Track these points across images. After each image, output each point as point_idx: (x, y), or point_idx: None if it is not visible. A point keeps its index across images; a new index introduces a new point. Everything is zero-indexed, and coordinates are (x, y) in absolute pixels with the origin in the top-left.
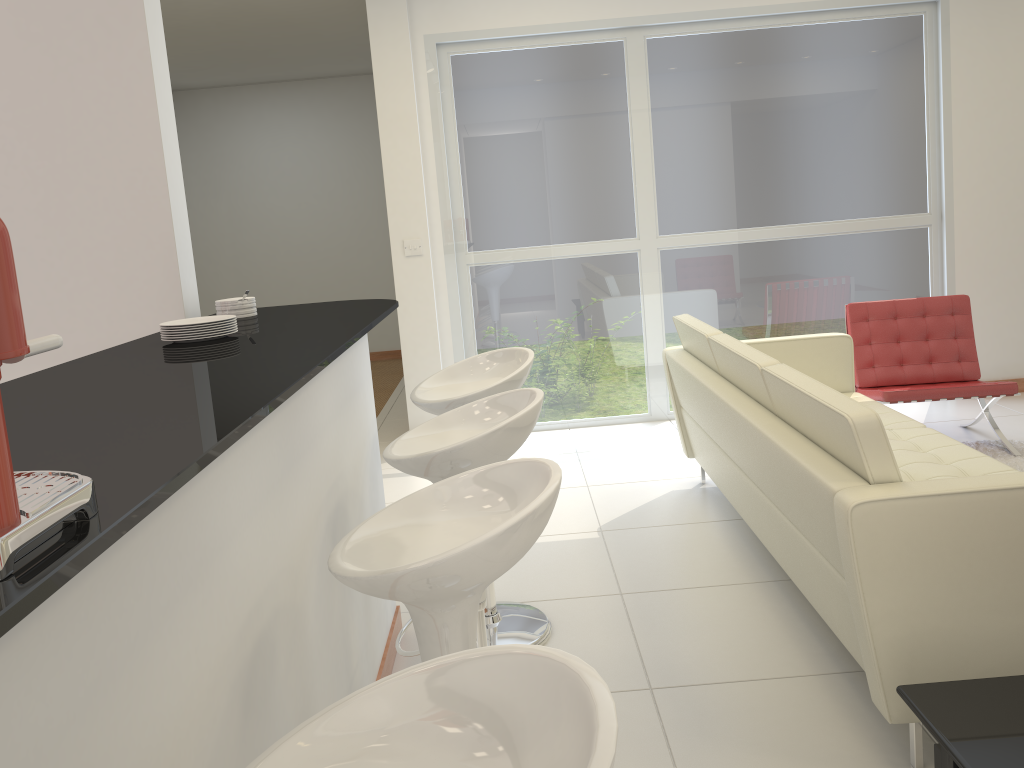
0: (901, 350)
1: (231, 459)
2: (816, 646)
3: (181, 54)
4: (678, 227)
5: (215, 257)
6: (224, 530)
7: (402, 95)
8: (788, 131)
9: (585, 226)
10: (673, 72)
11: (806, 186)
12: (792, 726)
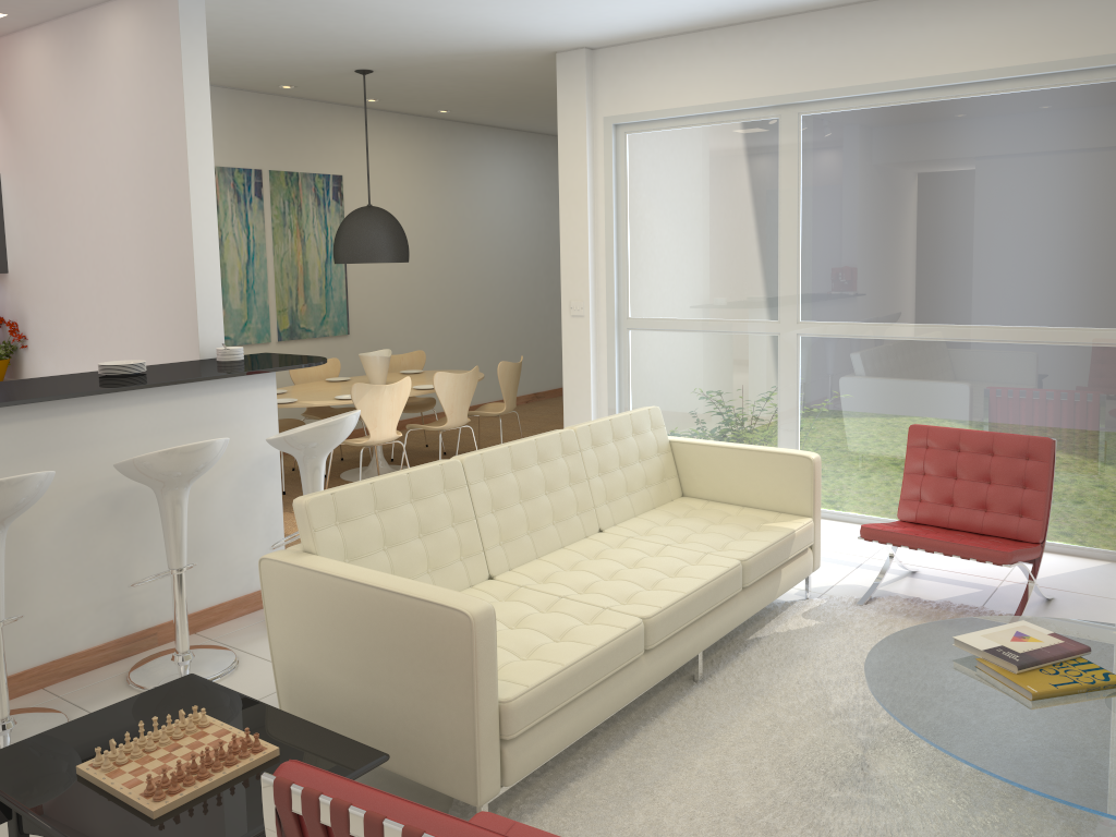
0: (953, 488)
1: None
2: None
3: (538, 115)
4: (820, 314)
5: None
6: None
7: (577, 172)
8: (949, 218)
9: (730, 303)
10: (826, 150)
11: (966, 282)
12: None
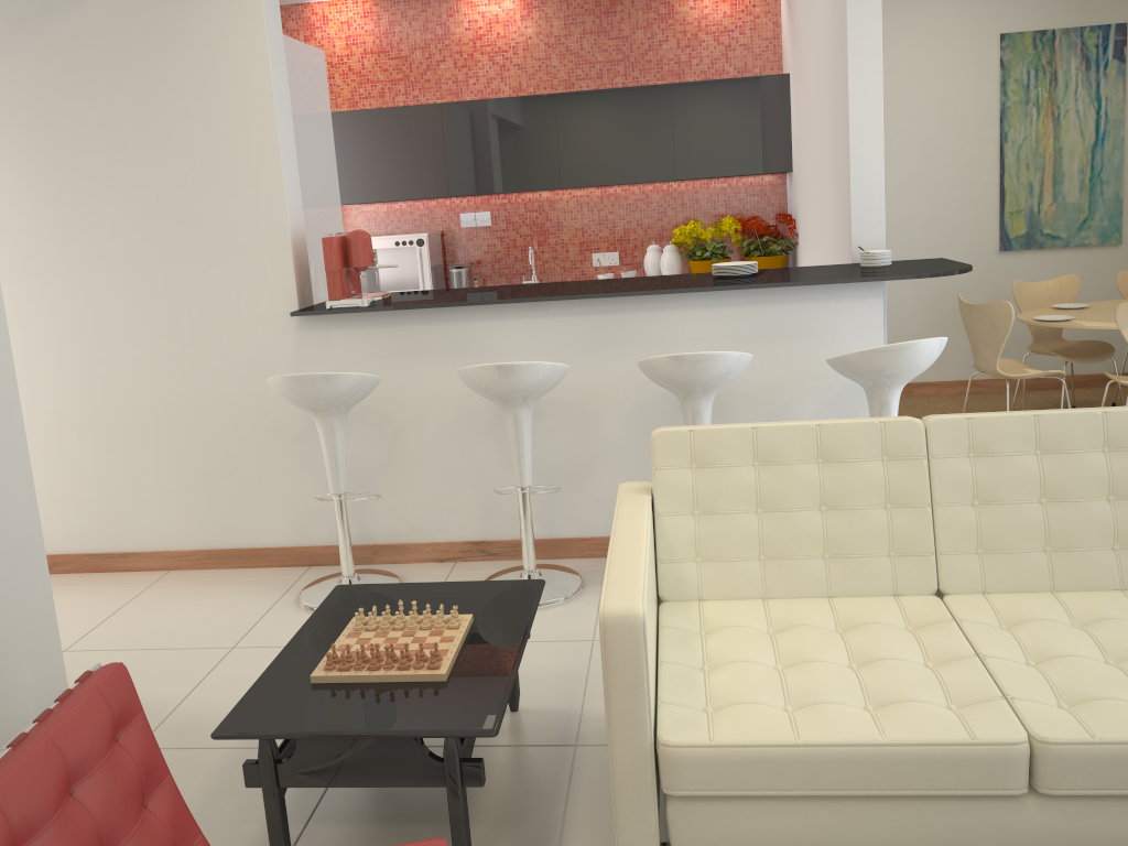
0: None
1: (512, 322)
2: None
3: None
4: None
5: None
6: (496, 346)
7: None
8: None
9: None
10: None
11: None
12: None
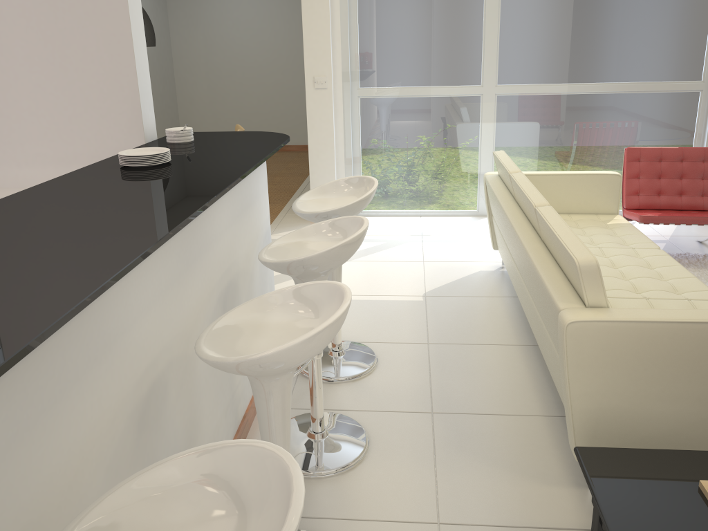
0: (660, 184)
1: (134, 273)
2: (549, 395)
3: None
4: (512, 79)
5: (194, 71)
6: (126, 320)
7: None
8: (603, 12)
9: (444, 74)
10: None
11: (611, 55)
12: (518, 450)
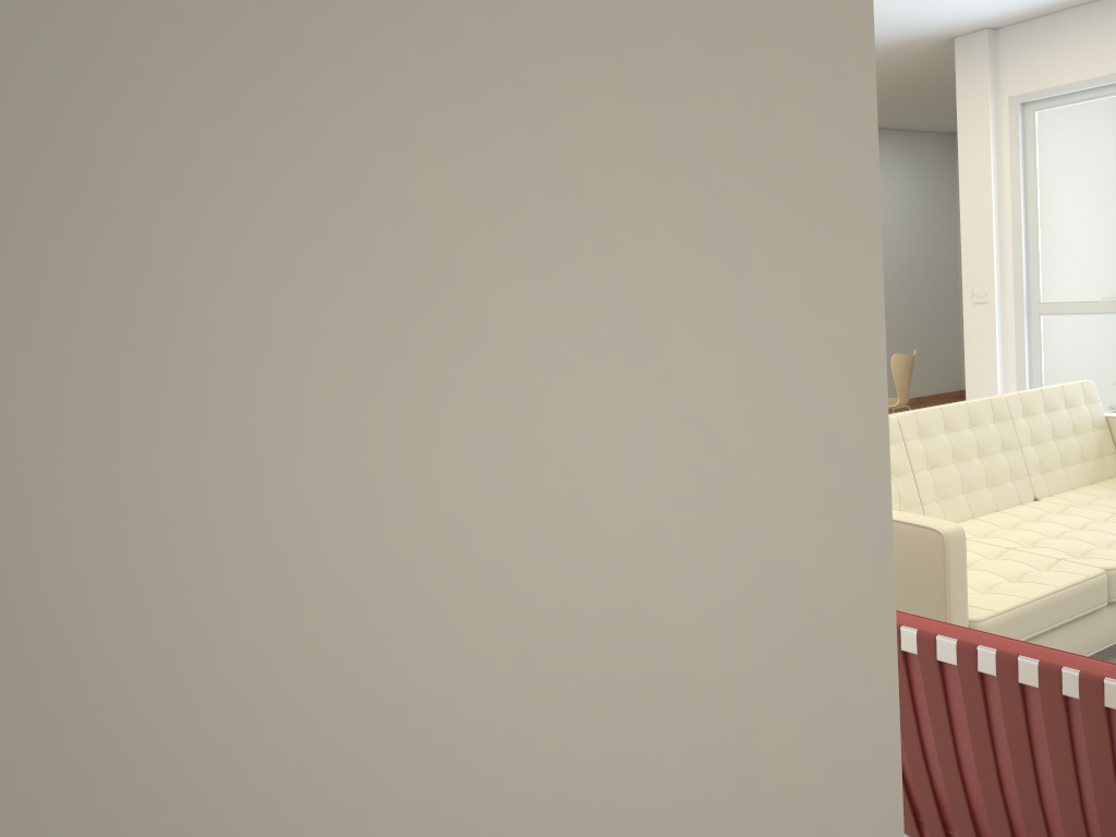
0: None
1: None
2: None
3: (921, 111)
4: None
5: None
6: None
7: (979, 156)
8: None
9: None
10: None
11: None
12: None
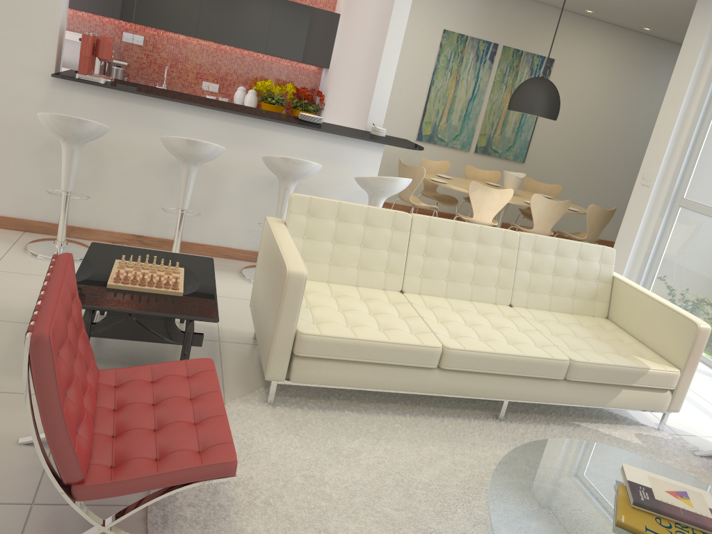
0: None
1: (190, 116)
2: None
3: None
4: None
5: None
6: (177, 127)
7: (683, 79)
8: None
9: None
10: None
11: None
12: None
